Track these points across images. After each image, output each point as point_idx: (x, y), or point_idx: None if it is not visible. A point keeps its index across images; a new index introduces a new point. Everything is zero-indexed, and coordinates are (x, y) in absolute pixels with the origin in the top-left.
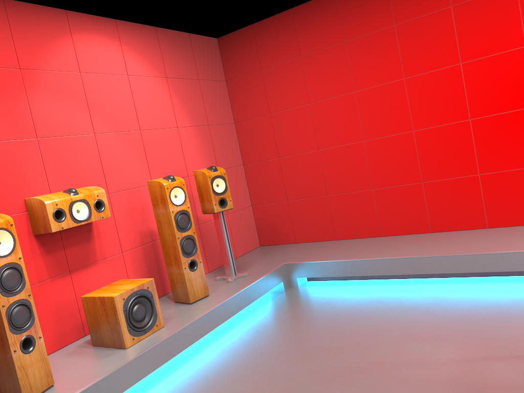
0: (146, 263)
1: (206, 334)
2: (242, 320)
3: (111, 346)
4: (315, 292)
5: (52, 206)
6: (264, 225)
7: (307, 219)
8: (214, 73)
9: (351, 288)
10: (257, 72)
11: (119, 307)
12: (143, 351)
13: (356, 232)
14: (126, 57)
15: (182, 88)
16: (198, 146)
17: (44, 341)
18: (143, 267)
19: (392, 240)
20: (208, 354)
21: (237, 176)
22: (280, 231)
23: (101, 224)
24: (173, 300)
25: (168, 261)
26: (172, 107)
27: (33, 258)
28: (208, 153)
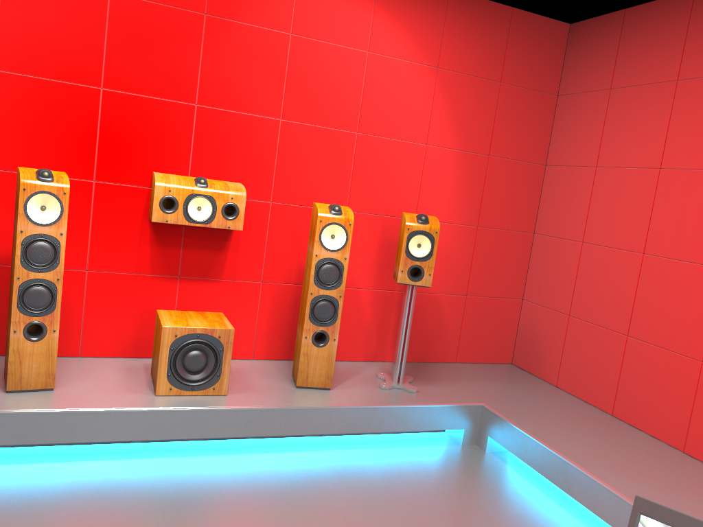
0: (293, 309)
1: (295, 437)
2: (353, 447)
3: (153, 383)
4: (492, 473)
5: (163, 191)
6: (527, 336)
7: (584, 358)
8: (538, 78)
9: (542, 503)
10: (602, 93)
11: (166, 342)
12: (156, 408)
13: (648, 421)
14: (376, 25)
15: (461, 89)
16: (454, 181)
17: (118, 340)
18: (286, 312)
19: (685, 470)
20: (253, 461)
21: (512, 247)
22: (543, 356)
23: (245, 236)
24: (292, 371)
25: (299, 319)
26: (429, 113)
27: (139, 244)
28: (468, 196)
